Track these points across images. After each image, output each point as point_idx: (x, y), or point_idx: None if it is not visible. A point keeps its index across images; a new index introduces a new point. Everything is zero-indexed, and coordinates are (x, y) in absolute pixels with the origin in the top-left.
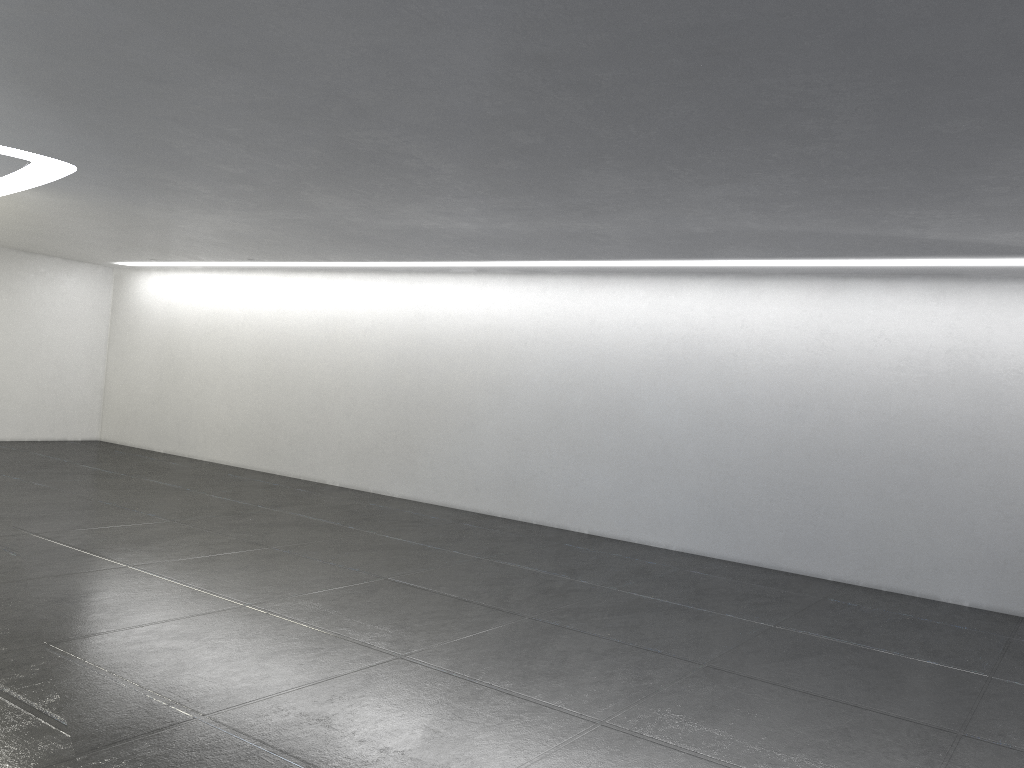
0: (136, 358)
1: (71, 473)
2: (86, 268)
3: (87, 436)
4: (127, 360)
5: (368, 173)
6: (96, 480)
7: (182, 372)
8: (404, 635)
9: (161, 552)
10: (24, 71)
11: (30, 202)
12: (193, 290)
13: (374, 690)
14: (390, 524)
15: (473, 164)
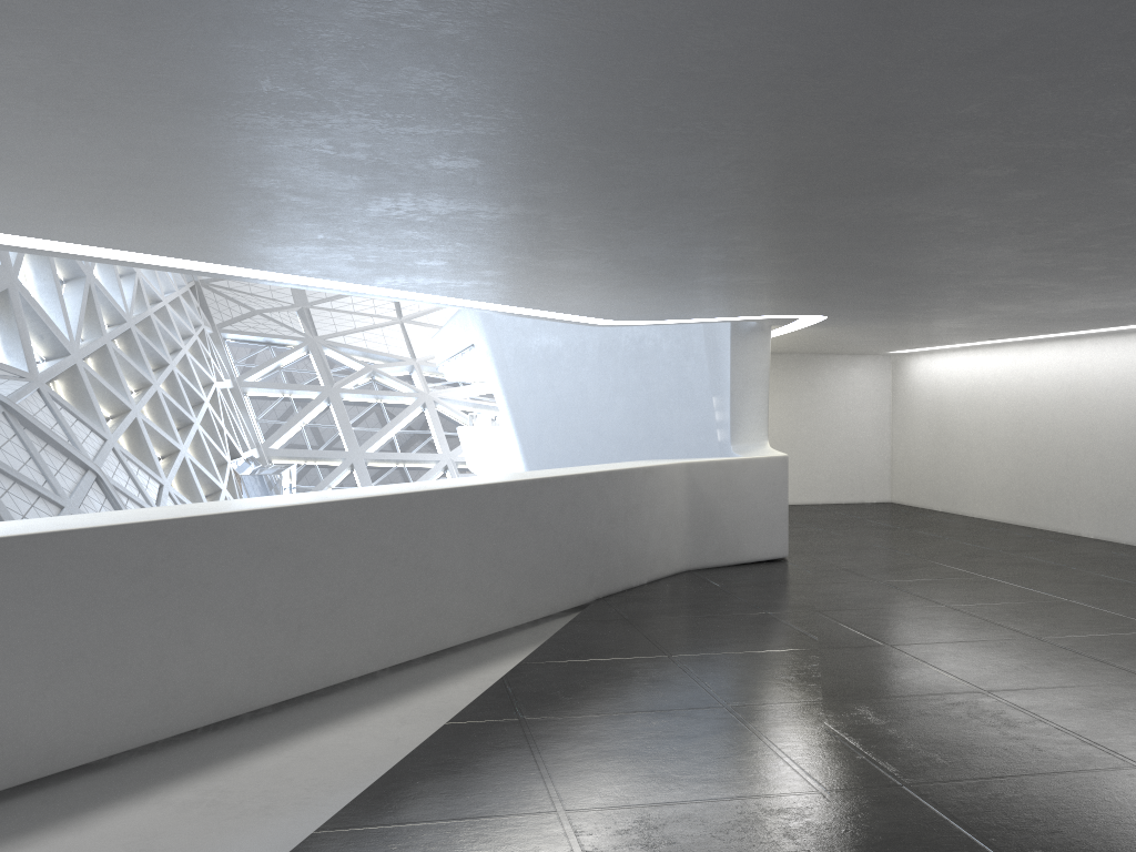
0: (913, 430)
1: (859, 526)
2: (868, 359)
3: (880, 499)
4: (906, 433)
5: (1011, 294)
6: (876, 531)
7: (950, 440)
8: (1050, 629)
9: (902, 575)
10: (779, 293)
11: (809, 332)
12: (953, 368)
13: (1000, 648)
14: (1115, 567)
15: (1078, 281)
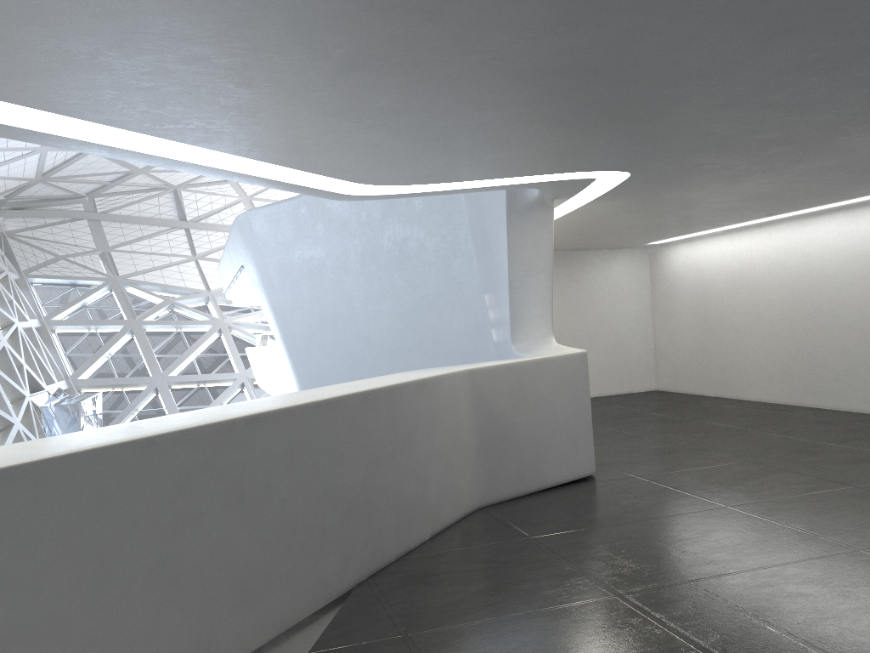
0: (676, 319)
1: (647, 421)
2: (626, 253)
3: (647, 388)
4: (669, 321)
5: None
6: (668, 426)
7: (718, 325)
8: None
9: (750, 492)
10: (600, 106)
11: (590, 211)
12: (717, 253)
13: None
14: None
15: None
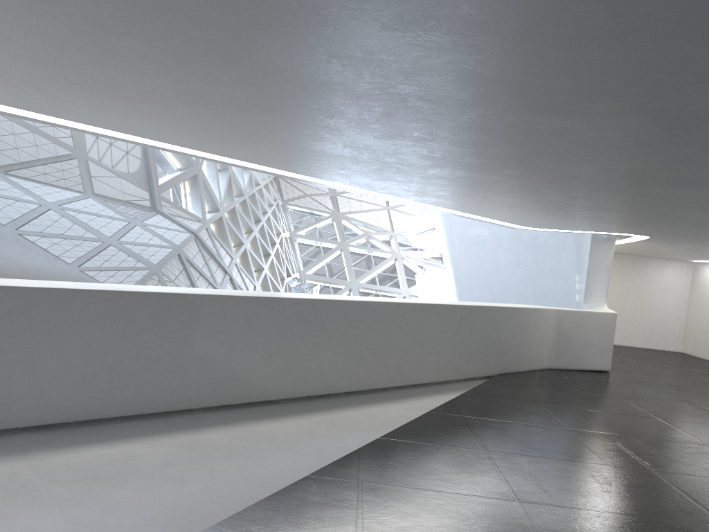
0: (701, 310)
1: (658, 362)
2: (677, 263)
3: (675, 349)
4: (697, 311)
5: None
6: (668, 366)
7: None
8: None
9: (678, 389)
10: (621, 223)
11: (639, 243)
12: None
13: None
14: None
15: None
